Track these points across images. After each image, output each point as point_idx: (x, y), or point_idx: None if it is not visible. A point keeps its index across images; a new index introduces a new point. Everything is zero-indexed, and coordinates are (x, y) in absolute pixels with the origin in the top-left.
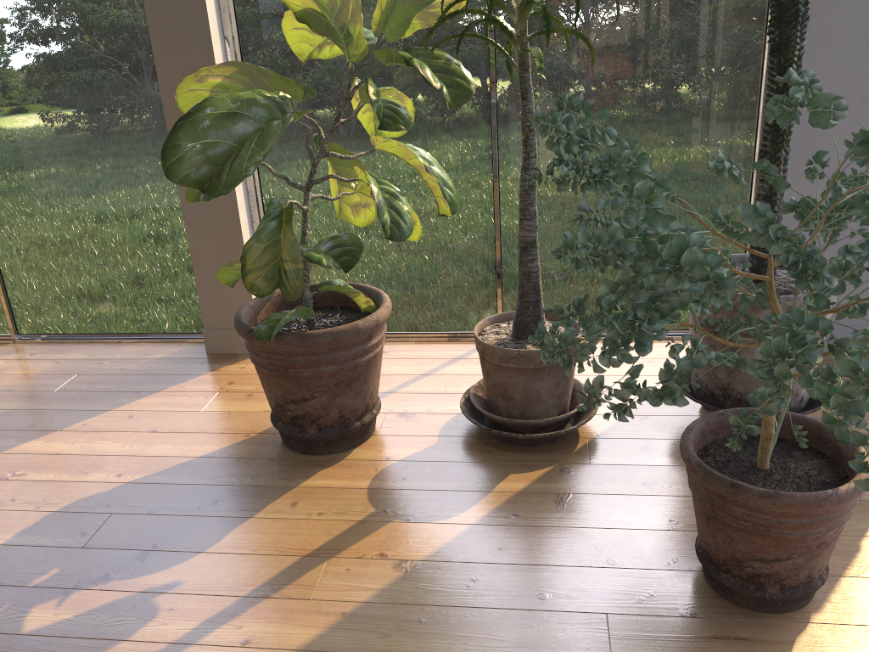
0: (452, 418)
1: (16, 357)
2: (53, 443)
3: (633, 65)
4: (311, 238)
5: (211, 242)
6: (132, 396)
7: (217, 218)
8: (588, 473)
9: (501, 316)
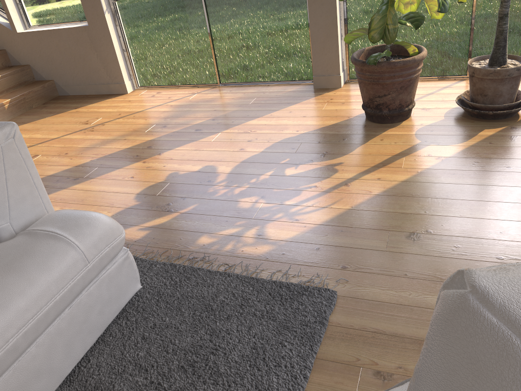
0: (449, 110)
1: (224, 92)
2: (261, 121)
3: None
4: None
5: (321, 30)
6: (287, 105)
7: (325, 18)
8: None
9: (480, 57)
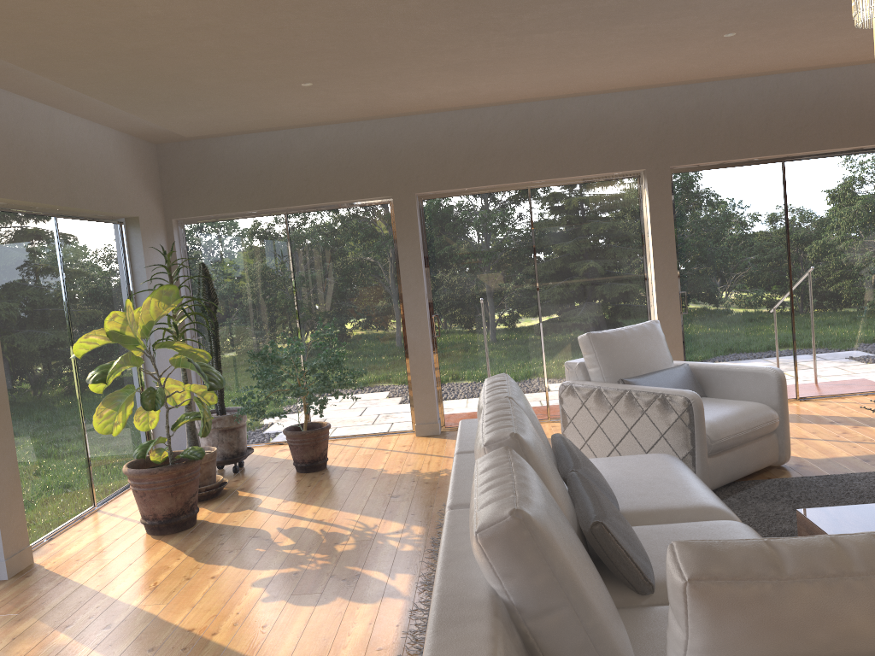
0: None
1: None
2: (118, 587)
3: (109, 356)
4: (23, 478)
5: (6, 489)
6: (64, 583)
7: (8, 470)
8: (246, 486)
9: None
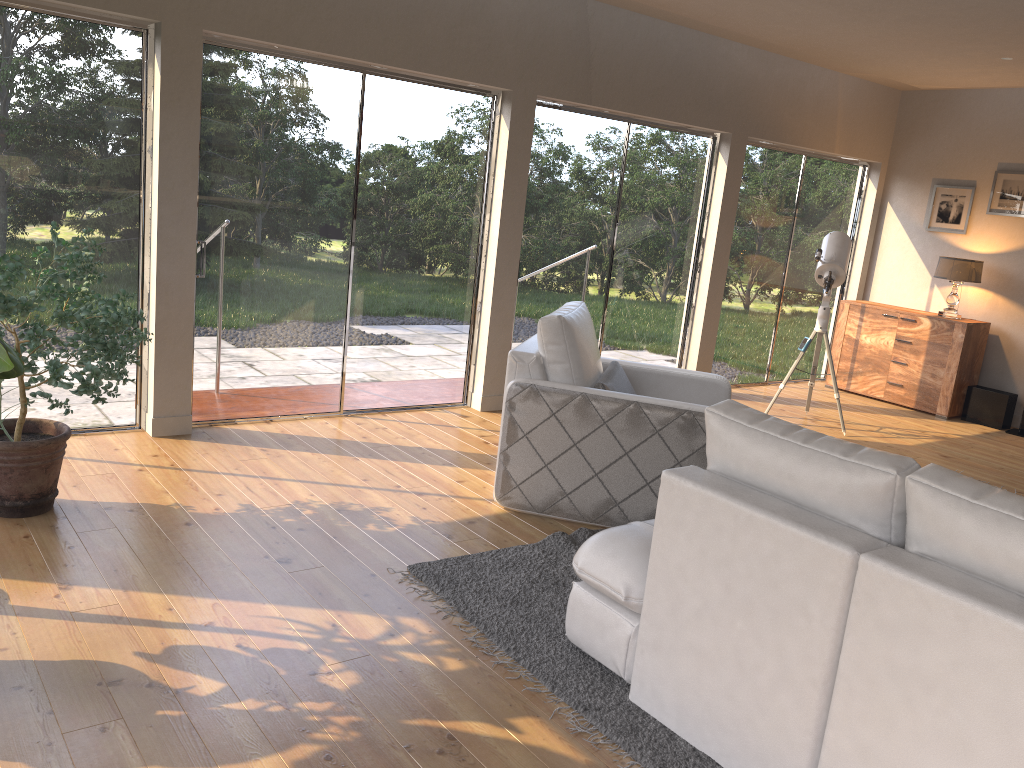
0: None
1: None
2: None
3: None
4: None
5: None
6: None
7: None
8: None
9: None
